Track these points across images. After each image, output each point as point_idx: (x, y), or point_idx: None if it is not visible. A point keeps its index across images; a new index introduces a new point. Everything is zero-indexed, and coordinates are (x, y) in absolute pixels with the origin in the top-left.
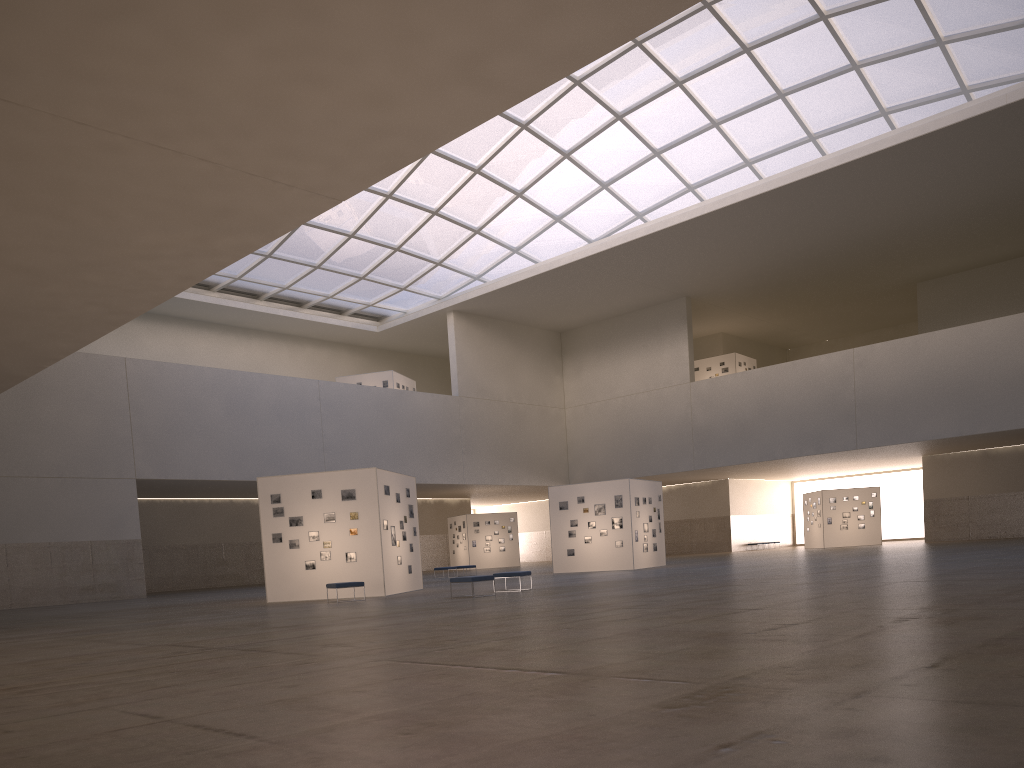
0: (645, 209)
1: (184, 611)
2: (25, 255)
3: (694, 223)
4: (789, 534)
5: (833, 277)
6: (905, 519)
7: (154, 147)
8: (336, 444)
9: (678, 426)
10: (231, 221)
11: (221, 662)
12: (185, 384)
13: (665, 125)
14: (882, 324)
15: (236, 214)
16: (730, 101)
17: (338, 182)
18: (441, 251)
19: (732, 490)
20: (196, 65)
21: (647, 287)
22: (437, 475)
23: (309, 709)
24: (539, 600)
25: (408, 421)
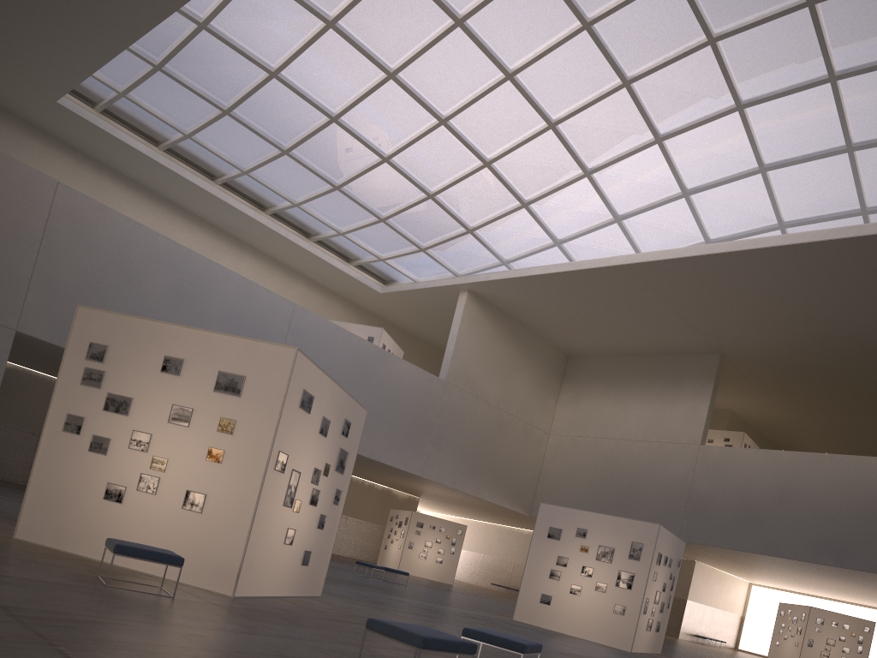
0: (718, 237)
1: None
2: None
3: (793, 252)
4: (734, 636)
5: None
6: None
7: None
8: None
9: (673, 488)
10: None
11: None
12: (127, 244)
13: (788, 134)
14: None
15: None
16: None
17: None
18: (478, 217)
19: (696, 574)
20: None
21: (687, 327)
22: (395, 457)
23: None
24: None
25: (382, 387)
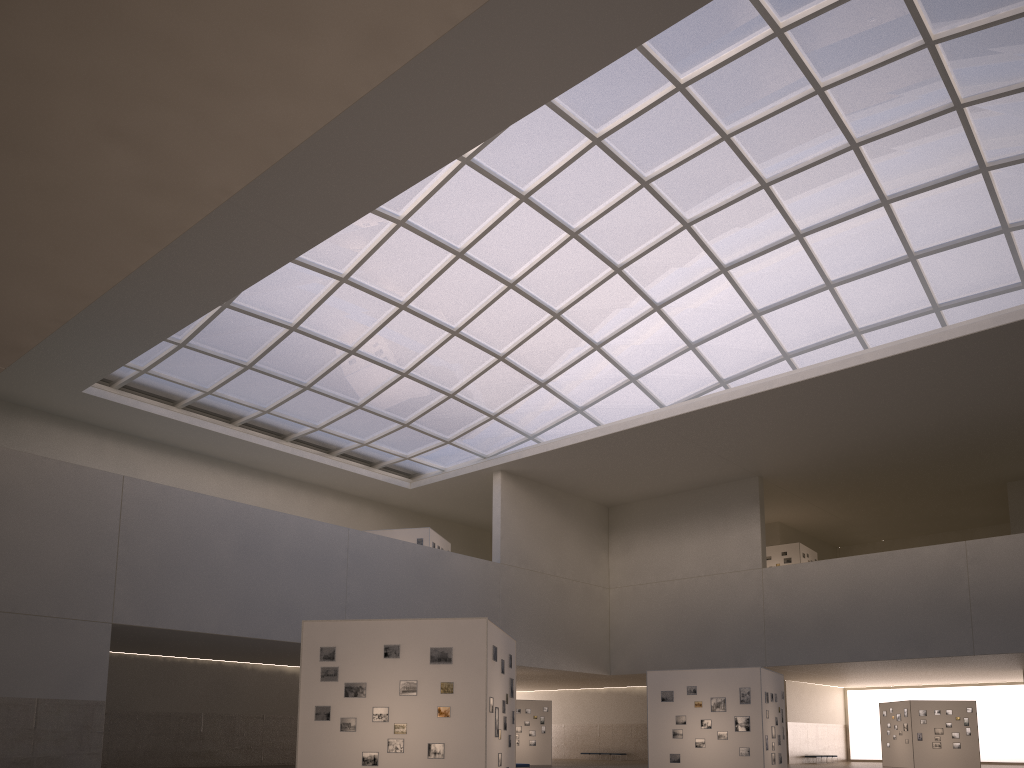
0: (730, 376)
1: None
2: None
3: (805, 386)
4: (843, 747)
5: (923, 467)
6: (980, 739)
7: None
8: (361, 604)
9: (747, 615)
10: None
11: None
12: (192, 515)
13: (772, 283)
14: (948, 527)
15: None
16: (851, 261)
17: None
18: (498, 403)
19: (789, 693)
20: None
21: (722, 461)
22: None
23: None
24: None
25: (444, 585)
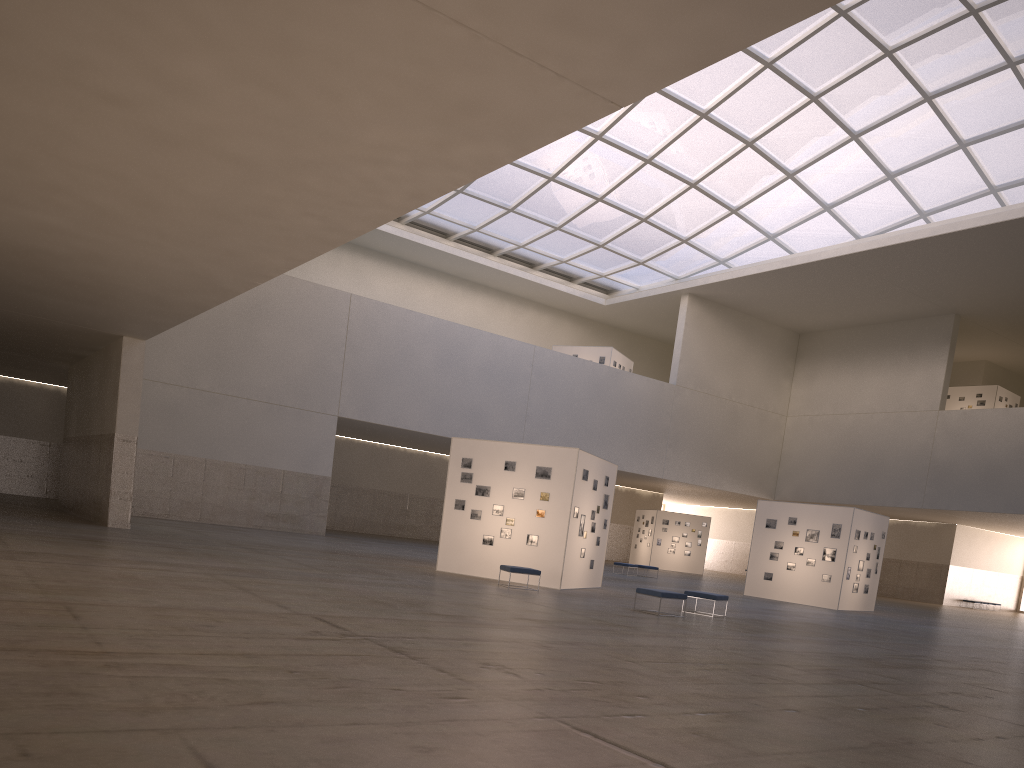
0: (932, 208)
1: (351, 564)
2: (240, 142)
3: (991, 230)
4: (1013, 598)
5: None
6: None
7: None
8: (539, 414)
9: (913, 457)
10: (477, 122)
11: (355, 666)
12: (403, 329)
13: (981, 113)
14: None
15: (485, 112)
16: None
17: (623, 76)
18: (690, 228)
19: (958, 537)
20: None
21: (913, 297)
22: (636, 464)
23: None
24: (739, 640)
25: (617, 403)
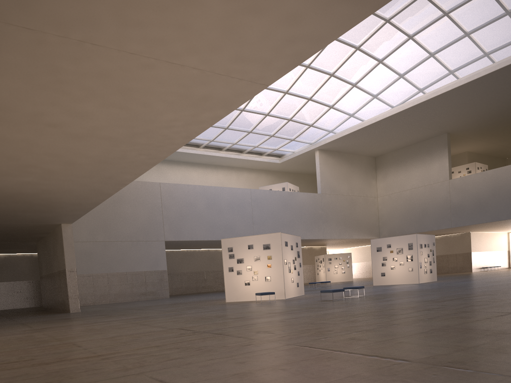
0: (424, 86)
1: (186, 306)
2: (109, 131)
3: (454, 91)
4: (506, 262)
5: None
6: None
7: (169, 63)
8: (259, 220)
9: (442, 204)
10: (209, 103)
11: (203, 342)
12: (187, 194)
13: (437, 38)
14: None
15: (212, 99)
16: (476, 20)
17: (267, 74)
18: (312, 119)
19: (472, 238)
20: (190, 9)
21: (425, 129)
22: (309, 234)
23: (253, 382)
24: (371, 303)
25: (295, 207)
